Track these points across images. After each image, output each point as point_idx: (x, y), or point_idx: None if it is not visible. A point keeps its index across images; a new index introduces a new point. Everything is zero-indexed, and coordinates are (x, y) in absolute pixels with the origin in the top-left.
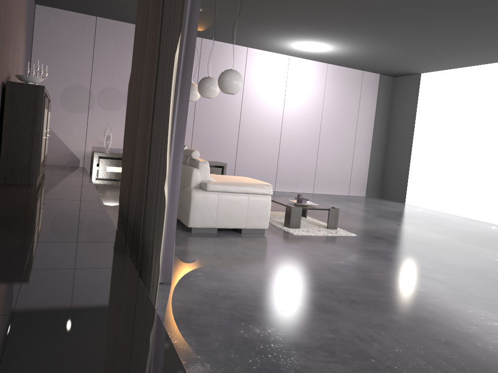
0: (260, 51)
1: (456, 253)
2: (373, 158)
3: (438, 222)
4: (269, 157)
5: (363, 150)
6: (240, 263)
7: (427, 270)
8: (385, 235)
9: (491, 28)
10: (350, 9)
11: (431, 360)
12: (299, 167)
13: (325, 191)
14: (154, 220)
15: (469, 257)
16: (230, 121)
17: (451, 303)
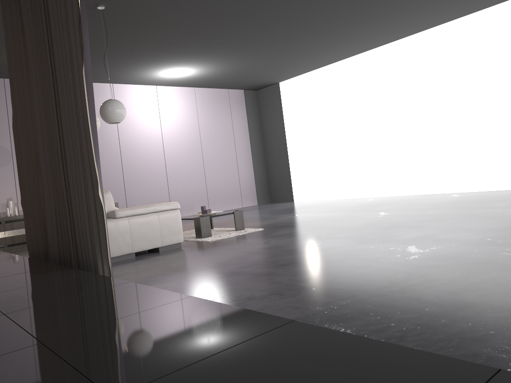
0: (126, 85)
1: (348, 220)
2: (256, 168)
3: (326, 206)
4: (159, 187)
5: (245, 162)
6: (171, 269)
7: (331, 234)
8: (288, 223)
9: (327, 31)
10: (208, 30)
11: (355, 277)
12: (190, 191)
13: (220, 208)
14: (90, 234)
15: (358, 219)
16: (111, 160)
17: (356, 246)
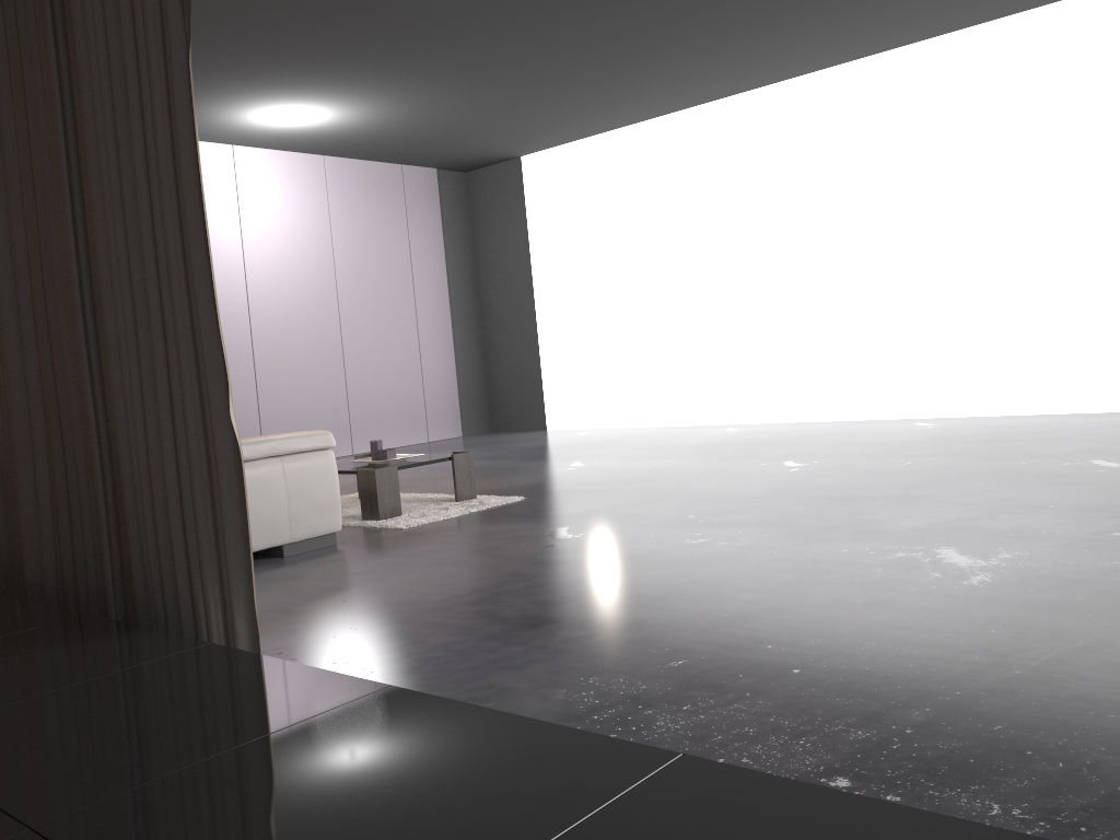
0: None
1: (722, 479)
2: (461, 351)
3: (638, 444)
4: (236, 392)
5: (437, 338)
6: (349, 608)
7: (710, 515)
8: (575, 484)
9: (662, 41)
10: (391, 13)
11: (880, 636)
12: (309, 401)
13: None
14: (181, 526)
15: (747, 478)
16: None
17: (804, 548)
